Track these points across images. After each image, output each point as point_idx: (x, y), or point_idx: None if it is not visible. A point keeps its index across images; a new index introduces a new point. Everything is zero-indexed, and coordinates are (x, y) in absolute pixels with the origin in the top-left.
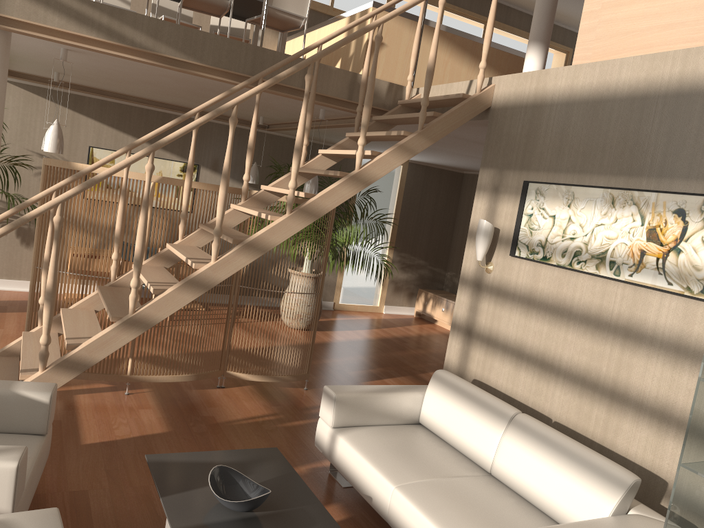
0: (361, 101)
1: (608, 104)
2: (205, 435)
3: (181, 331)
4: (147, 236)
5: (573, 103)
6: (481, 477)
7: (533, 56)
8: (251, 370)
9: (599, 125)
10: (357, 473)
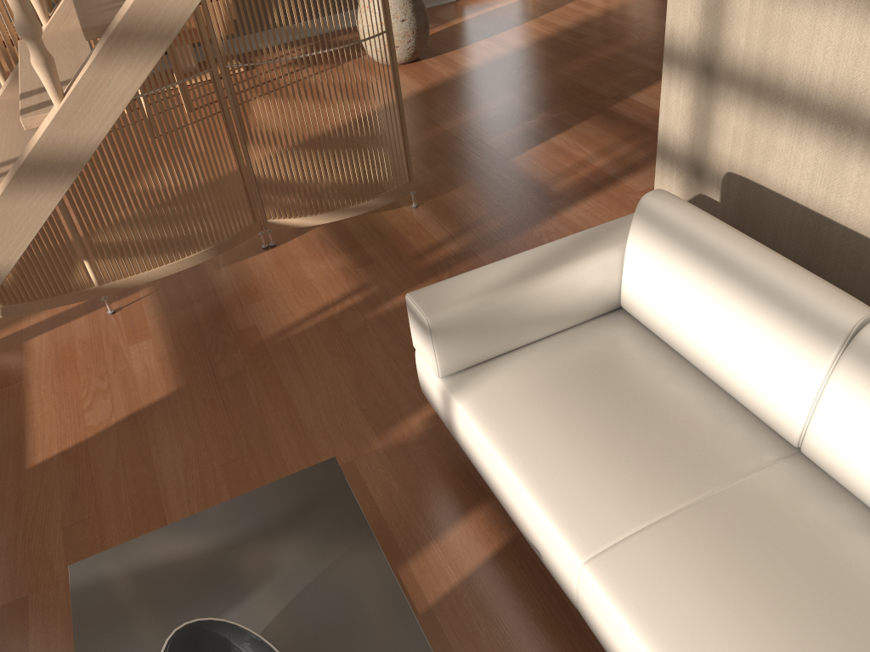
0: None
1: None
2: (241, 380)
3: (150, 189)
4: None
5: None
6: (779, 470)
7: None
8: (308, 209)
9: None
10: (503, 492)
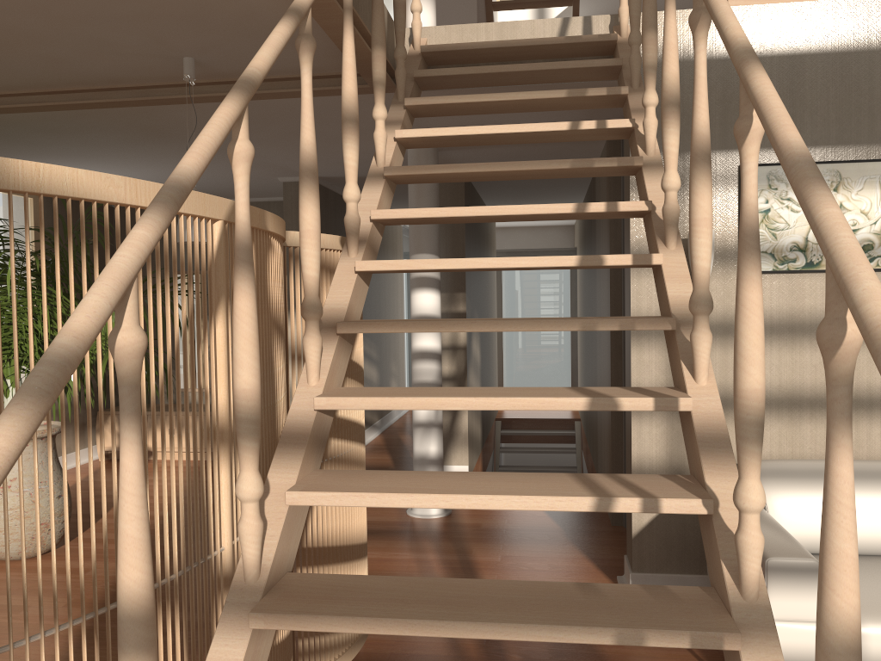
0: (405, 37)
1: (864, 55)
2: None
3: (282, 639)
4: (228, 396)
5: (801, 54)
6: None
7: (426, 4)
8: (337, 647)
9: (855, 82)
10: None
